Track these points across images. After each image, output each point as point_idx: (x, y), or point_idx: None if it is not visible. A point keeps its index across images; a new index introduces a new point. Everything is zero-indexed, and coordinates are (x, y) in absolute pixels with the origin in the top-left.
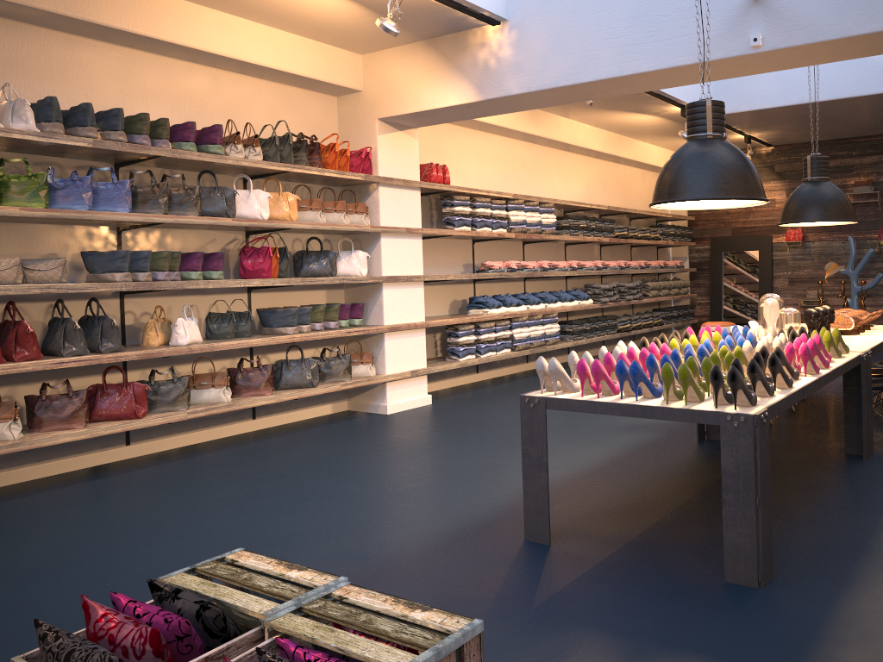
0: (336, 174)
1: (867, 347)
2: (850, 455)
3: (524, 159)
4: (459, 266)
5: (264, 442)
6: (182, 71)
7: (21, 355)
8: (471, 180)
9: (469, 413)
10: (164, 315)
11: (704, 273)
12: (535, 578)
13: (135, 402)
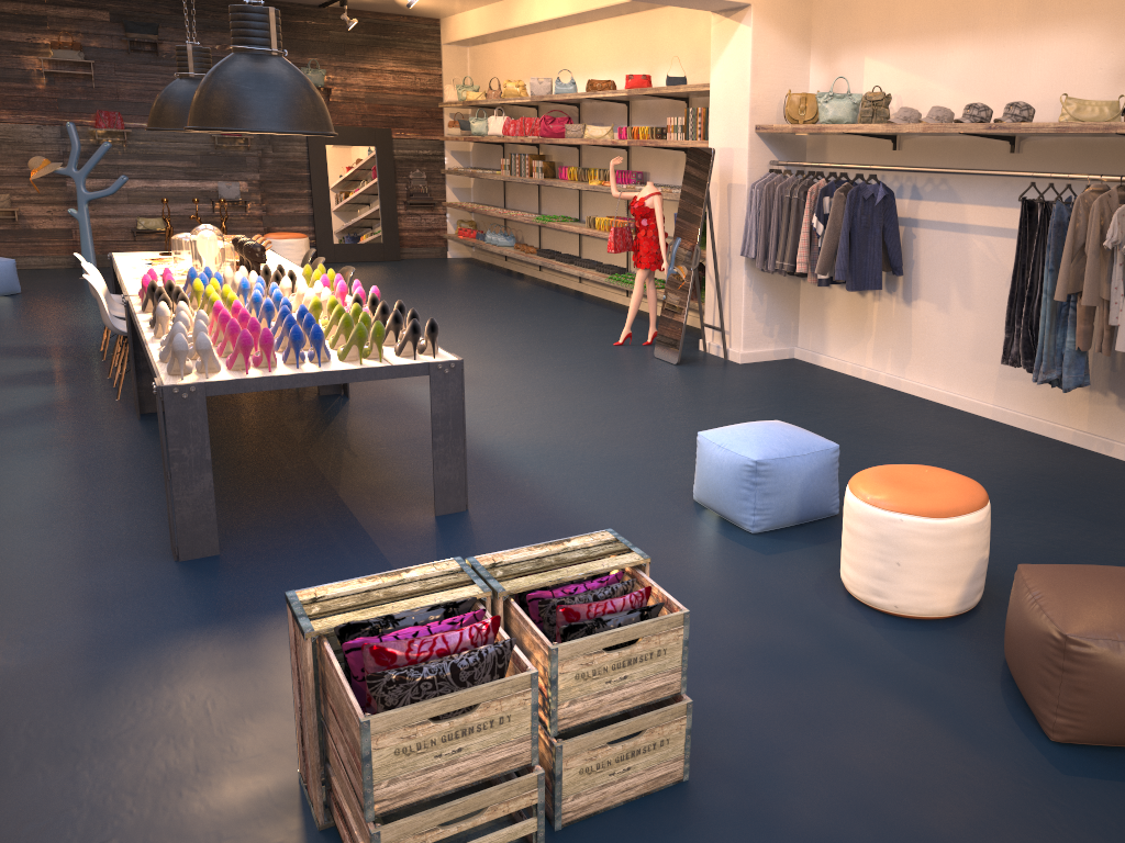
0: None
1: None
2: (328, 396)
3: None
4: None
5: None
6: None
7: None
8: None
9: None
10: None
11: None
12: (277, 579)
13: None
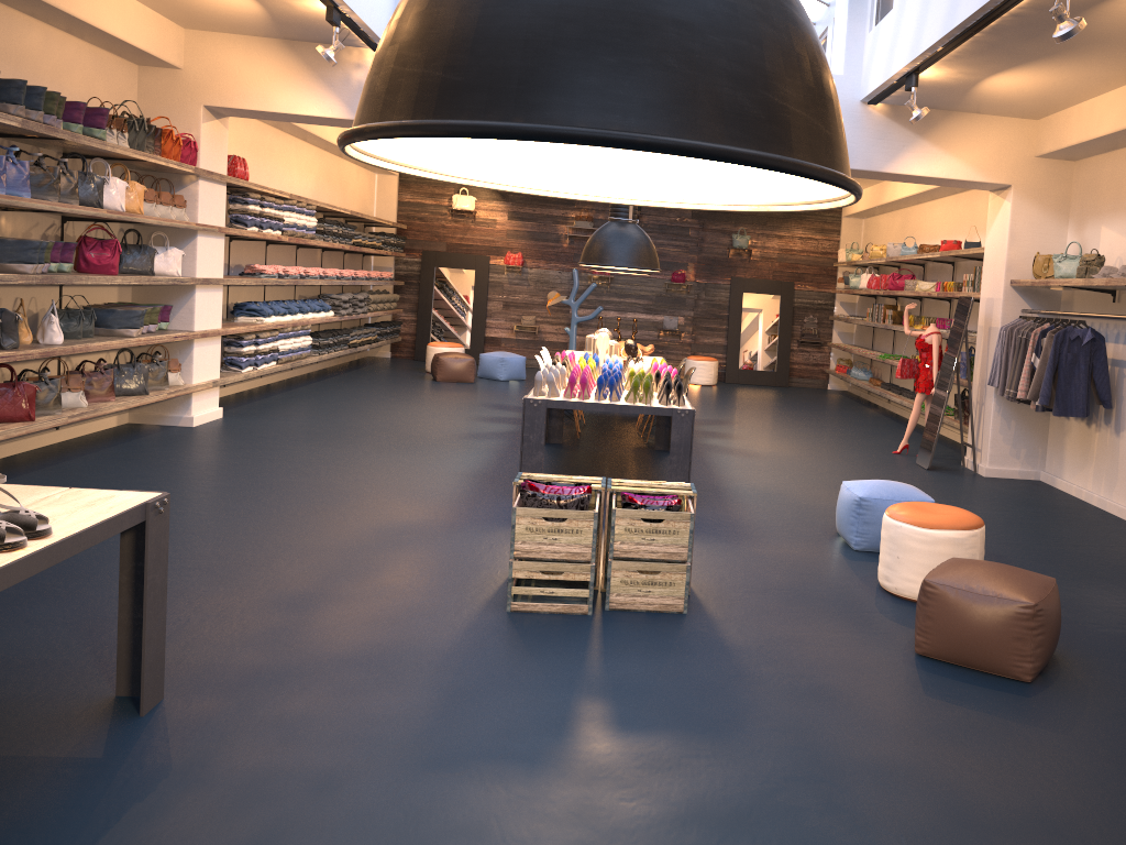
0: (177, 166)
1: None
2: (659, 450)
3: (273, 148)
4: None
5: (107, 452)
6: (23, 25)
7: None
8: None
9: (288, 425)
10: None
11: (412, 288)
12: None
13: (27, 404)
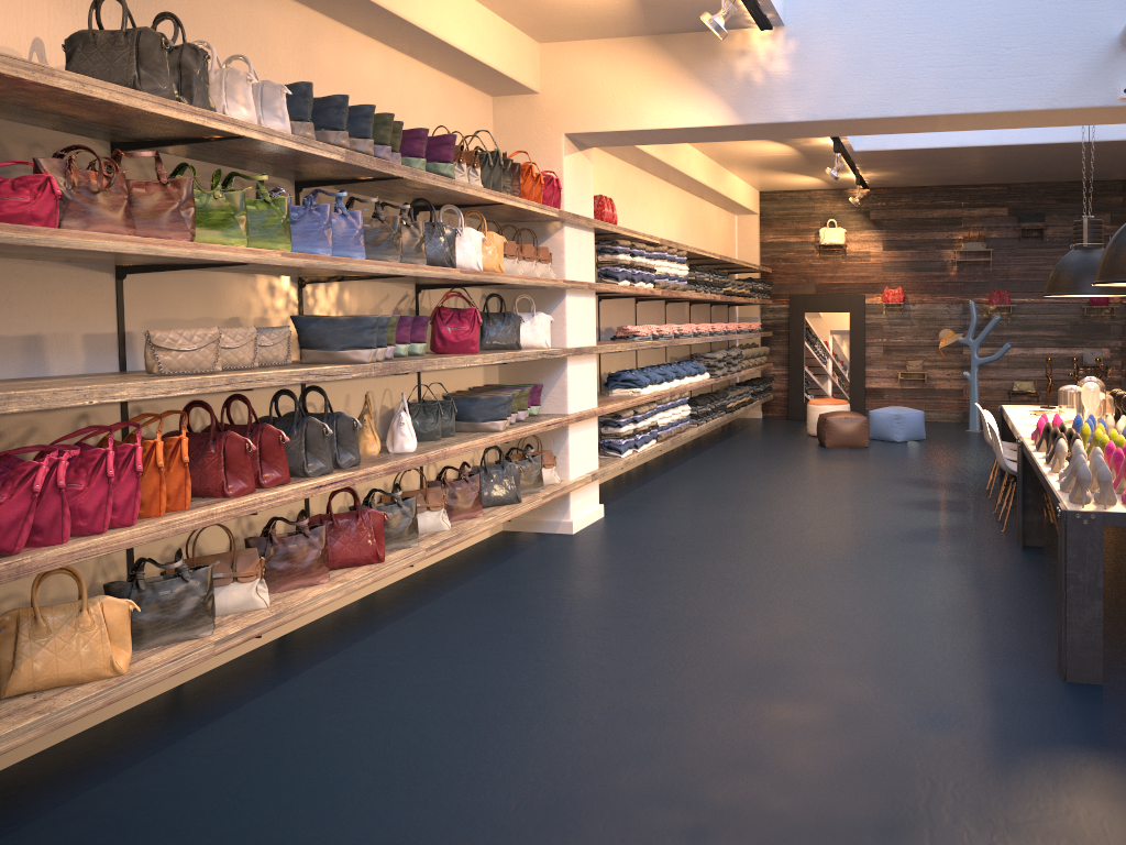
0: (538, 209)
1: None
2: None
3: (636, 191)
4: None
5: (477, 583)
6: (358, 47)
7: (271, 478)
8: None
9: (680, 527)
10: (342, 408)
11: (780, 338)
12: None
13: (374, 539)
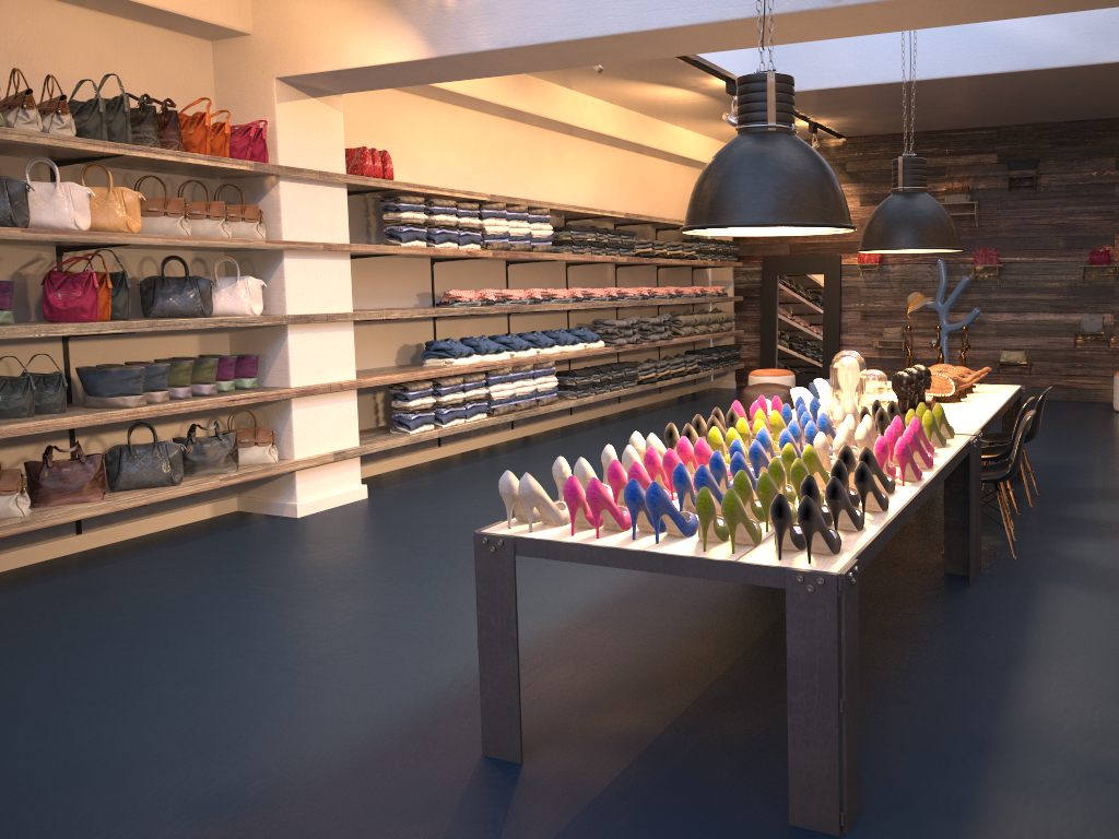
0: (207, 161)
1: (975, 427)
2: (952, 576)
3: (508, 145)
4: (411, 297)
5: (90, 574)
6: None
7: None
8: (428, 173)
9: (421, 513)
10: None
11: (754, 303)
12: (492, 836)
13: None
